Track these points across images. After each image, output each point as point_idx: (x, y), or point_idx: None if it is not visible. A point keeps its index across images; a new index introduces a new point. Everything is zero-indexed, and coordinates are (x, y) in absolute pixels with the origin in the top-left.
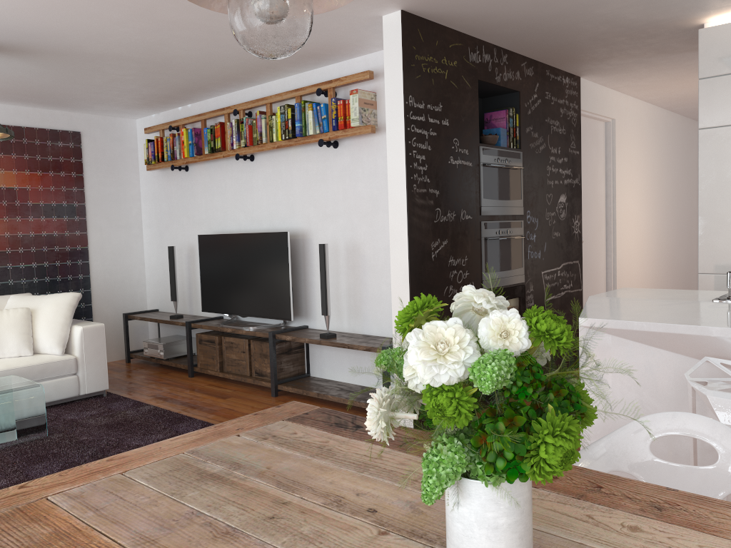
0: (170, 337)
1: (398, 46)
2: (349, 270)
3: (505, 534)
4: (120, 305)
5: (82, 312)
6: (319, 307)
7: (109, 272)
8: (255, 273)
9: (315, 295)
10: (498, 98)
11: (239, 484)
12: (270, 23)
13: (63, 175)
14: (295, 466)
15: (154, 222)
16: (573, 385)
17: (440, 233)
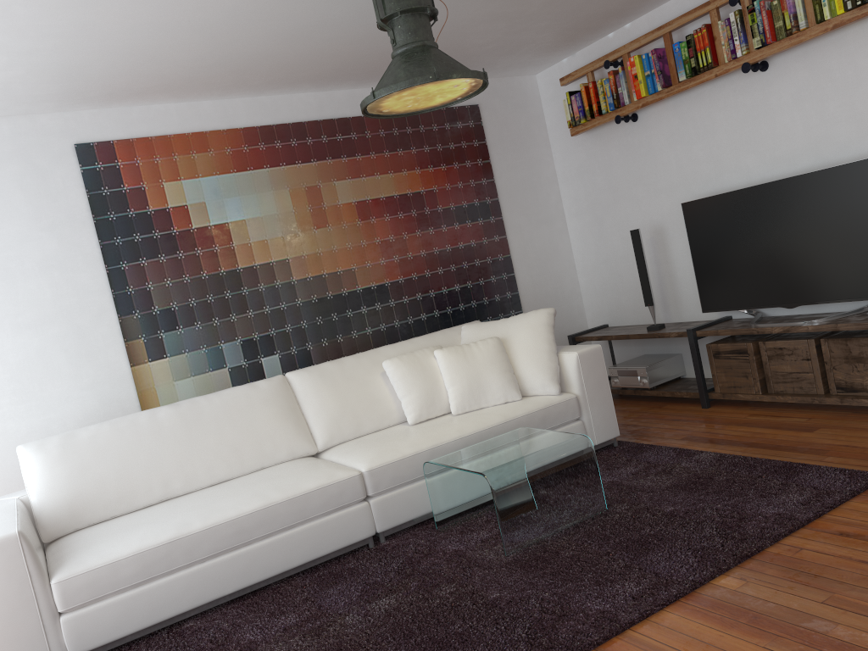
0: (641, 358)
1: None
2: None
3: None
4: (556, 326)
5: None
6: None
7: (538, 284)
8: (808, 237)
9: None
10: None
11: None
12: None
13: (469, 165)
14: None
15: (585, 207)
16: None
17: None
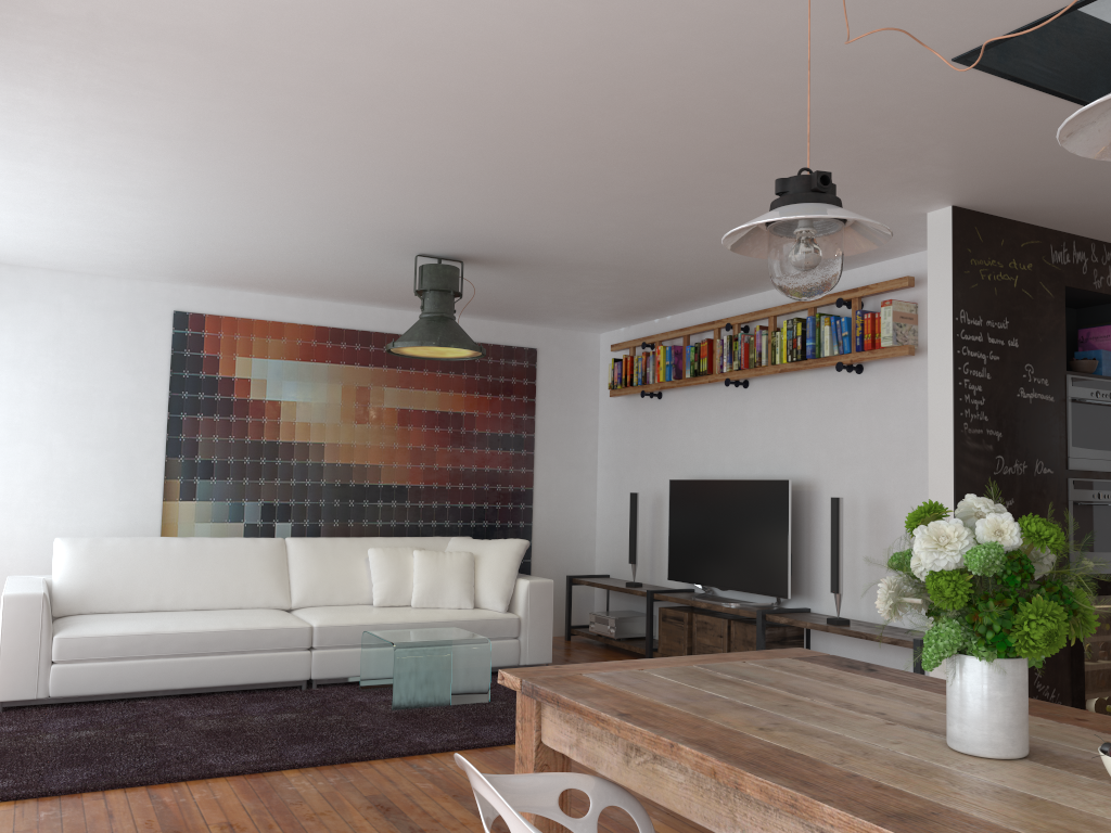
0: (623, 611)
1: (947, 249)
2: (871, 535)
3: (996, 705)
4: (563, 564)
5: (519, 569)
6: (827, 584)
7: (554, 521)
8: (741, 533)
9: (822, 567)
10: (1101, 308)
11: (751, 686)
12: (805, 274)
13: (514, 399)
14: (804, 684)
15: (612, 461)
16: (1067, 586)
17: (1003, 490)
